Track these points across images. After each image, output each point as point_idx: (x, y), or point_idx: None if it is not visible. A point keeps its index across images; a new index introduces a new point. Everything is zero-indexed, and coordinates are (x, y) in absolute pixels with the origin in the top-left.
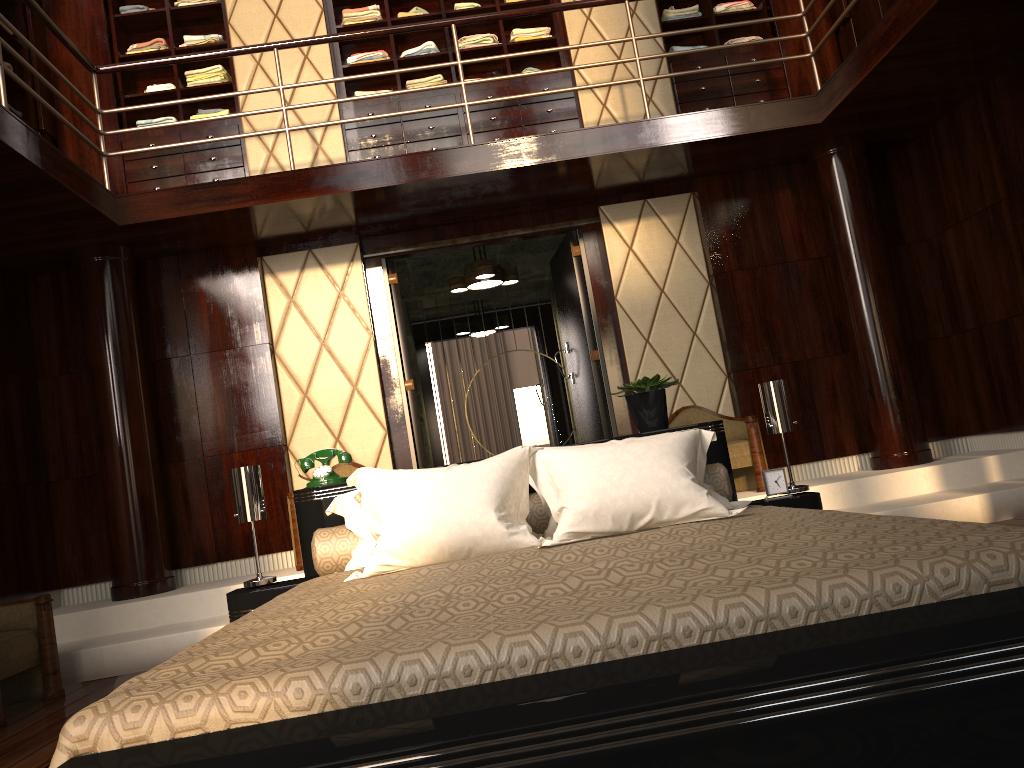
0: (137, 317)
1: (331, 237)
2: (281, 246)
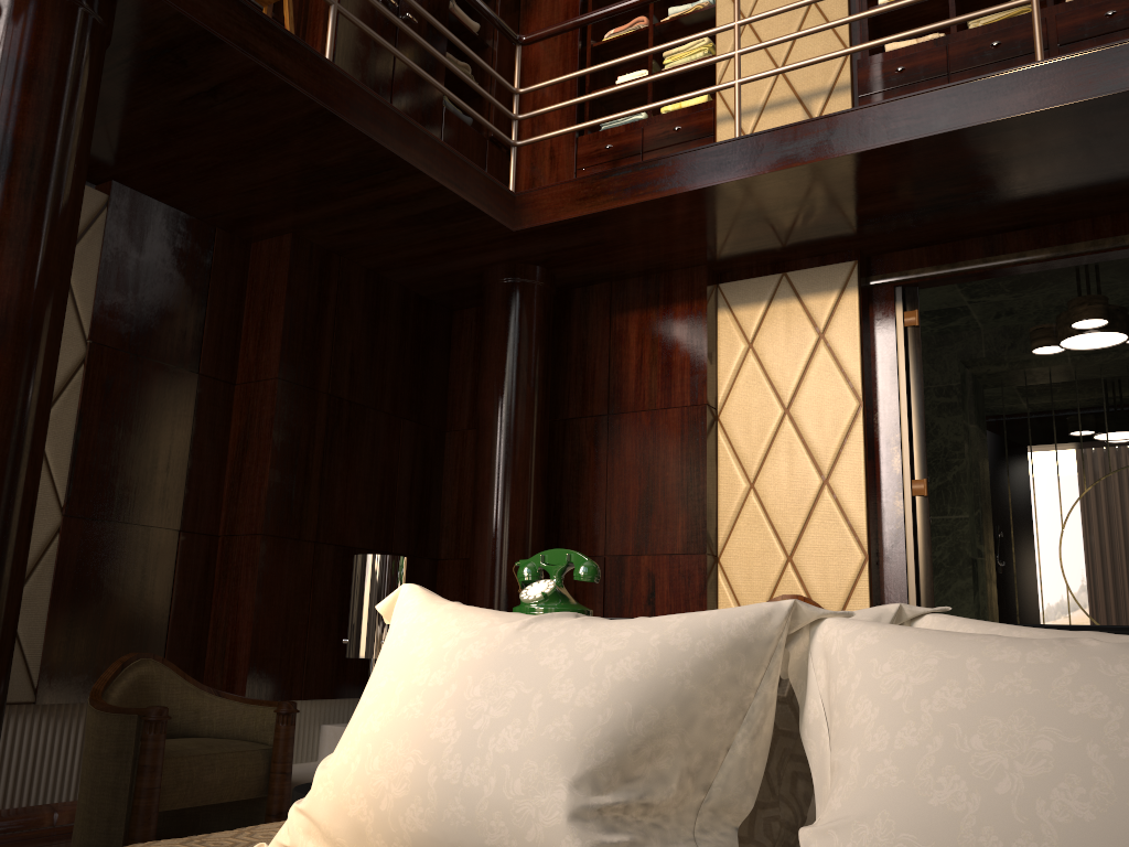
0: (541, 358)
1: (817, 254)
2: (746, 269)
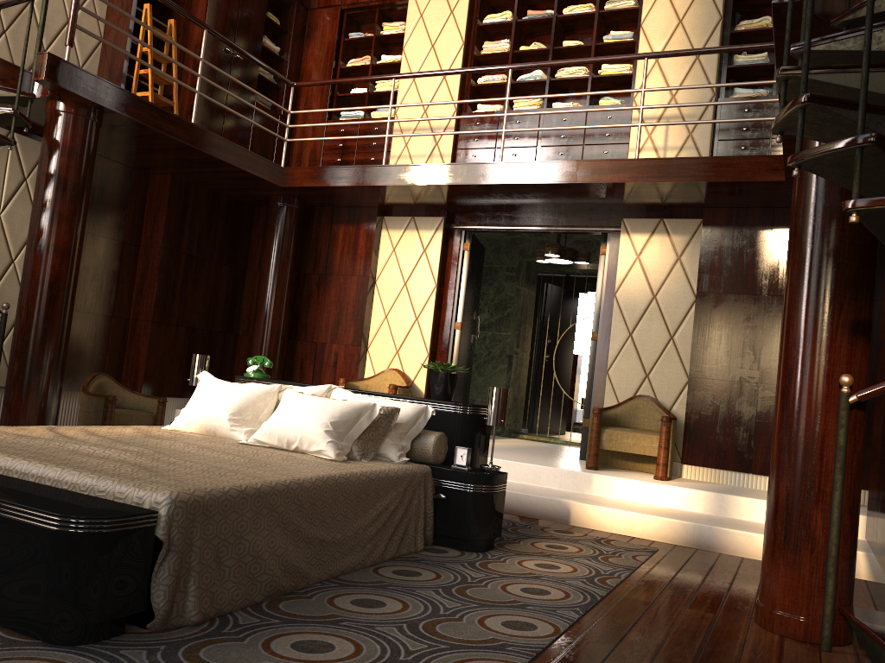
0: (293, 244)
1: (428, 210)
2: (398, 211)
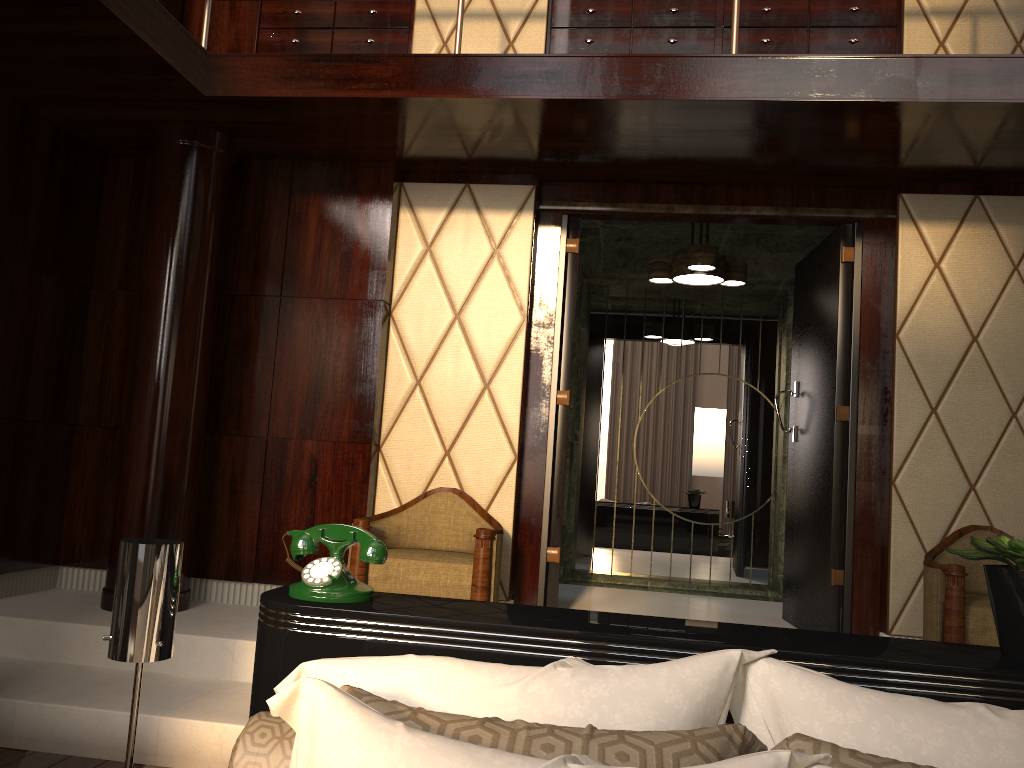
0: (217, 231)
1: (500, 172)
2: (431, 173)
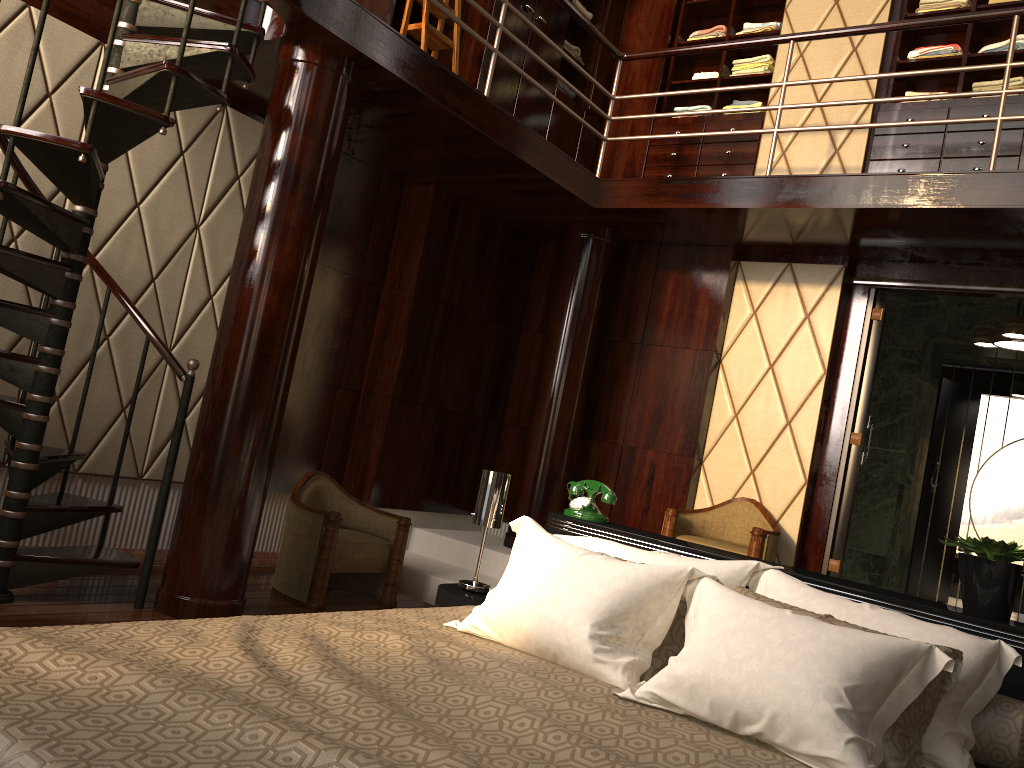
0: (600, 296)
1: (817, 254)
2: (763, 253)
